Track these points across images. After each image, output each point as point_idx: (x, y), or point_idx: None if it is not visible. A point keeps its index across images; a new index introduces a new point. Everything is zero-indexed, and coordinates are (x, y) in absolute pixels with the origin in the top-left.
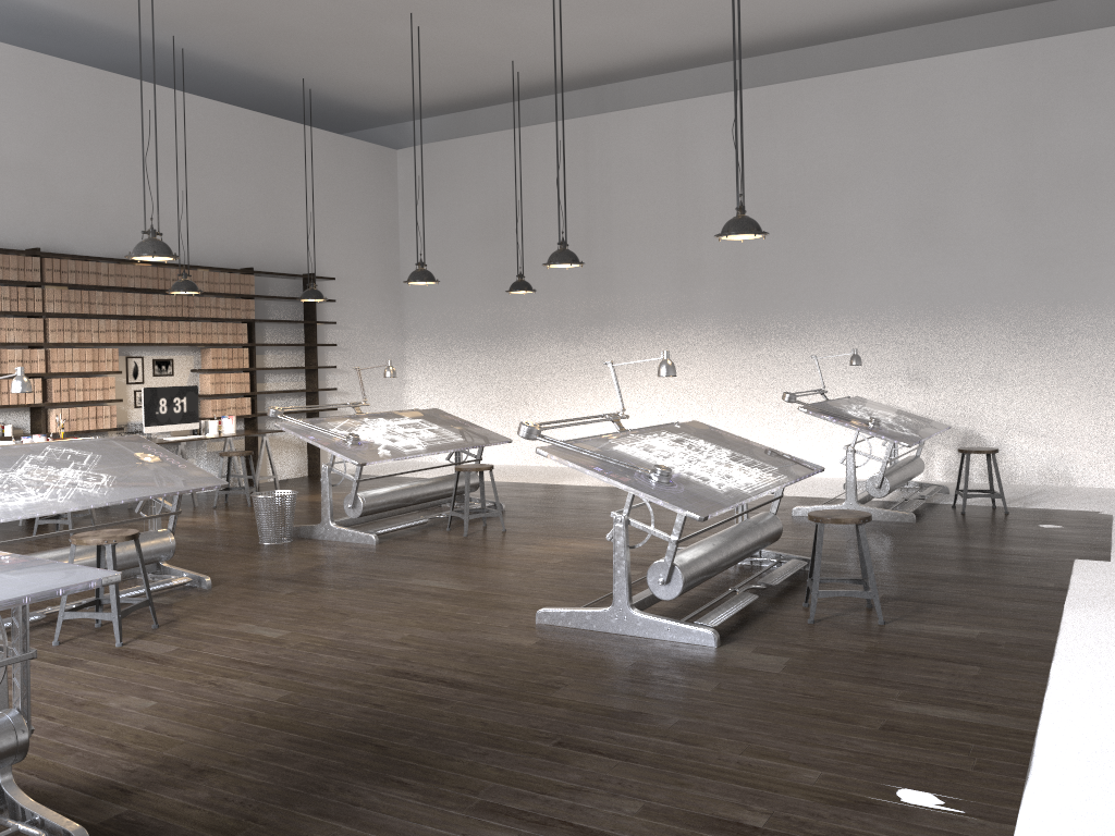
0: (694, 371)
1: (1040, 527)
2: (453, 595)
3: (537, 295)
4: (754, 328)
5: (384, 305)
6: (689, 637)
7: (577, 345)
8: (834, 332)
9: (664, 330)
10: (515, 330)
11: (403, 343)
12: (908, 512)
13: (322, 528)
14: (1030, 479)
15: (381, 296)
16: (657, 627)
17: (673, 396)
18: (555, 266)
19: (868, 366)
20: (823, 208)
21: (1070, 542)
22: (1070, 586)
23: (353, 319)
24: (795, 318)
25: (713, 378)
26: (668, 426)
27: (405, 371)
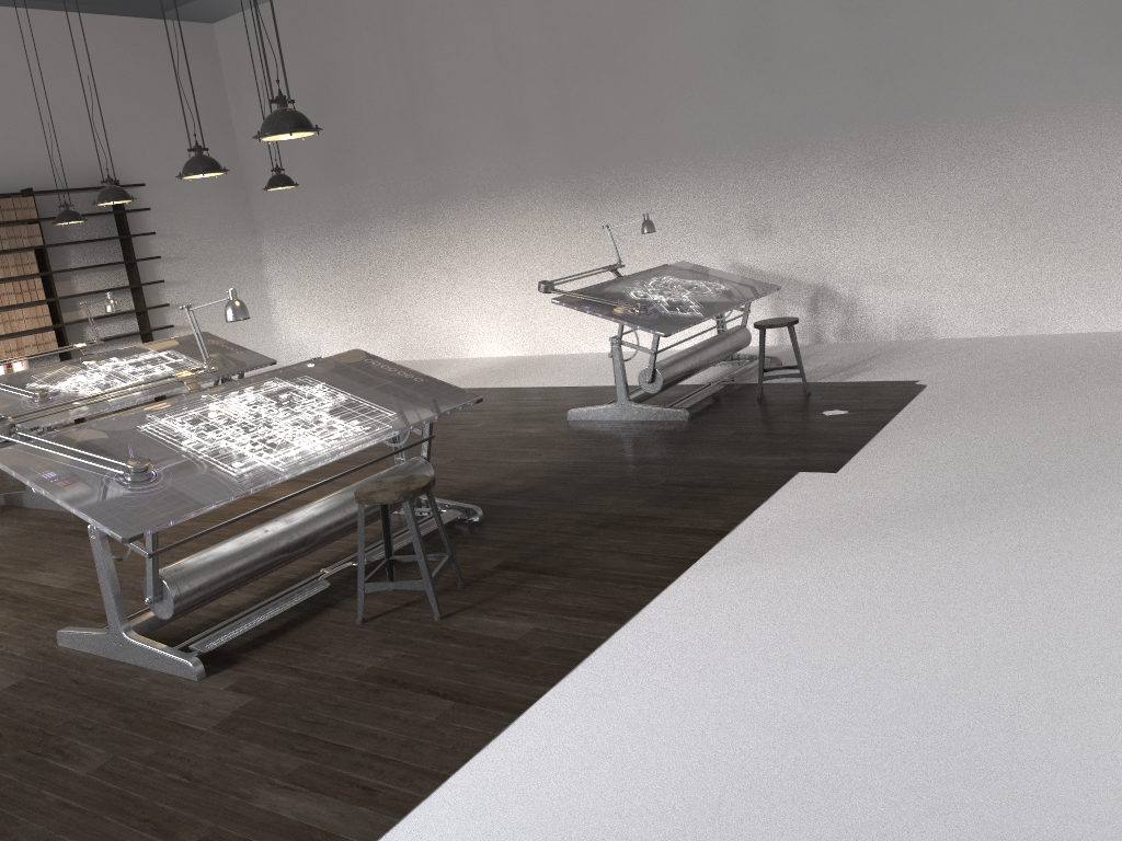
0: (535, 244)
1: (821, 416)
2: (36, 599)
3: (372, 174)
4: (589, 188)
5: (225, 202)
6: (174, 668)
7: (419, 226)
8: (671, 184)
9: (501, 200)
10: (358, 215)
11: (257, 240)
12: (681, 408)
13: (28, 496)
14: (888, 334)
15: (219, 193)
16: (148, 655)
17: (519, 274)
18: (201, 175)
19: (709, 220)
20: (644, 38)
21: (826, 441)
22: (741, 525)
23: (185, 224)
24: (629, 172)
25: (555, 249)
26: (292, 368)
27: (264, 271)
